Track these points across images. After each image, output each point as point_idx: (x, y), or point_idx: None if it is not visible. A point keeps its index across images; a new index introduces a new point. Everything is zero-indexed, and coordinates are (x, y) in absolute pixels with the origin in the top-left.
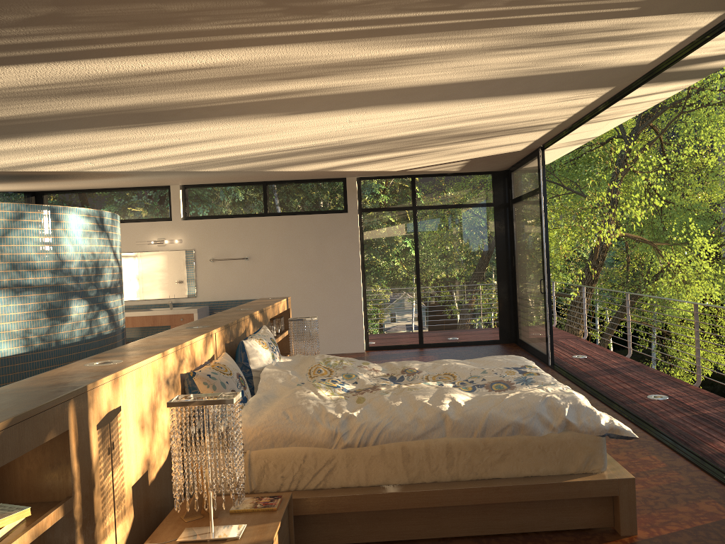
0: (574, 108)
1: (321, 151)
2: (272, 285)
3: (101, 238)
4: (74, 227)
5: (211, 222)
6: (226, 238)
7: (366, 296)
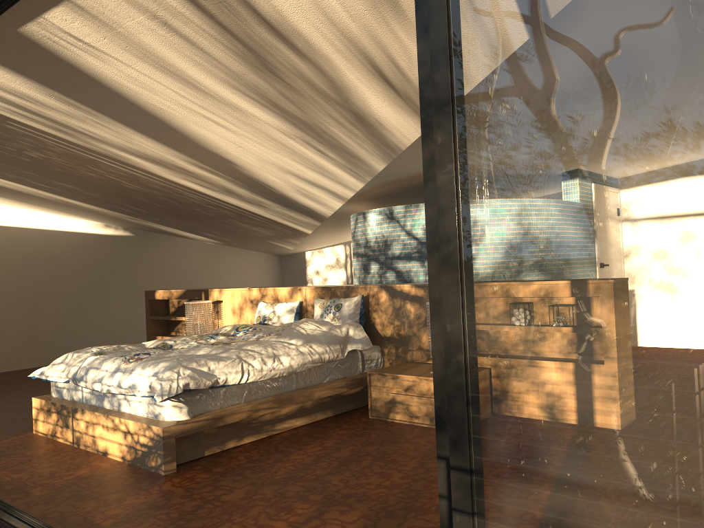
0: (90, 7)
1: (329, 140)
2: None
3: (390, 224)
4: (372, 221)
5: None
6: None
7: None
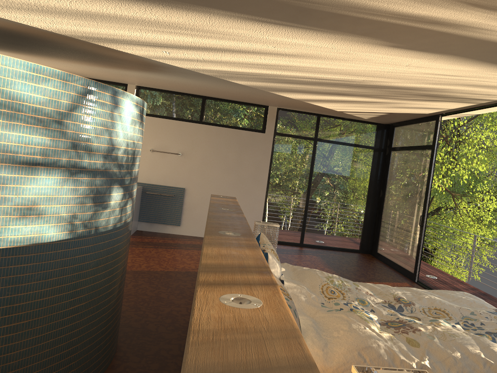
0: None
1: (334, 85)
2: (196, 179)
3: (140, 128)
4: (127, 113)
5: (156, 120)
6: (166, 135)
7: (267, 200)
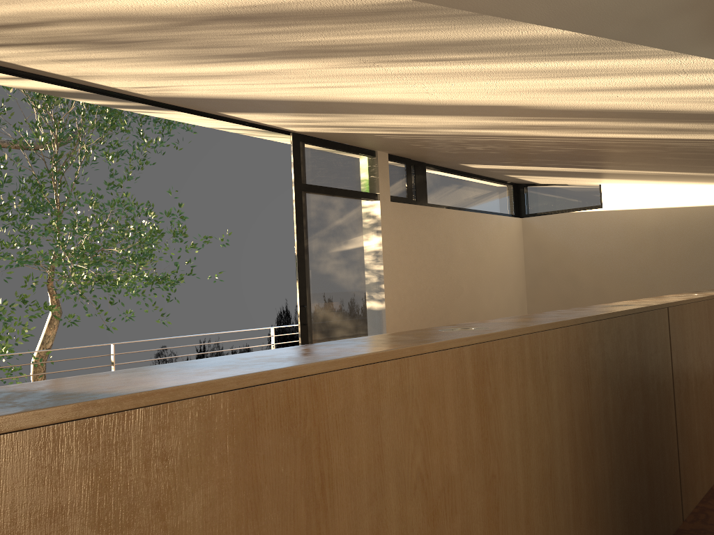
0: (71, 74)
1: (369, 47)
2: None
3: None
4: None
5: None
6: None
7: None
